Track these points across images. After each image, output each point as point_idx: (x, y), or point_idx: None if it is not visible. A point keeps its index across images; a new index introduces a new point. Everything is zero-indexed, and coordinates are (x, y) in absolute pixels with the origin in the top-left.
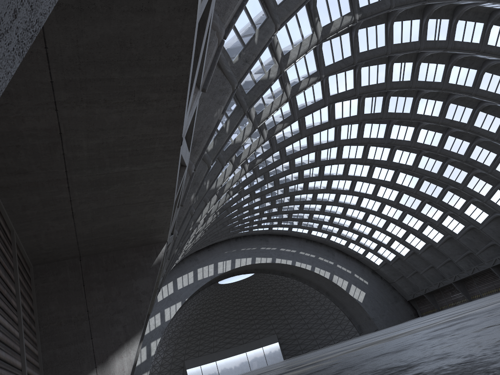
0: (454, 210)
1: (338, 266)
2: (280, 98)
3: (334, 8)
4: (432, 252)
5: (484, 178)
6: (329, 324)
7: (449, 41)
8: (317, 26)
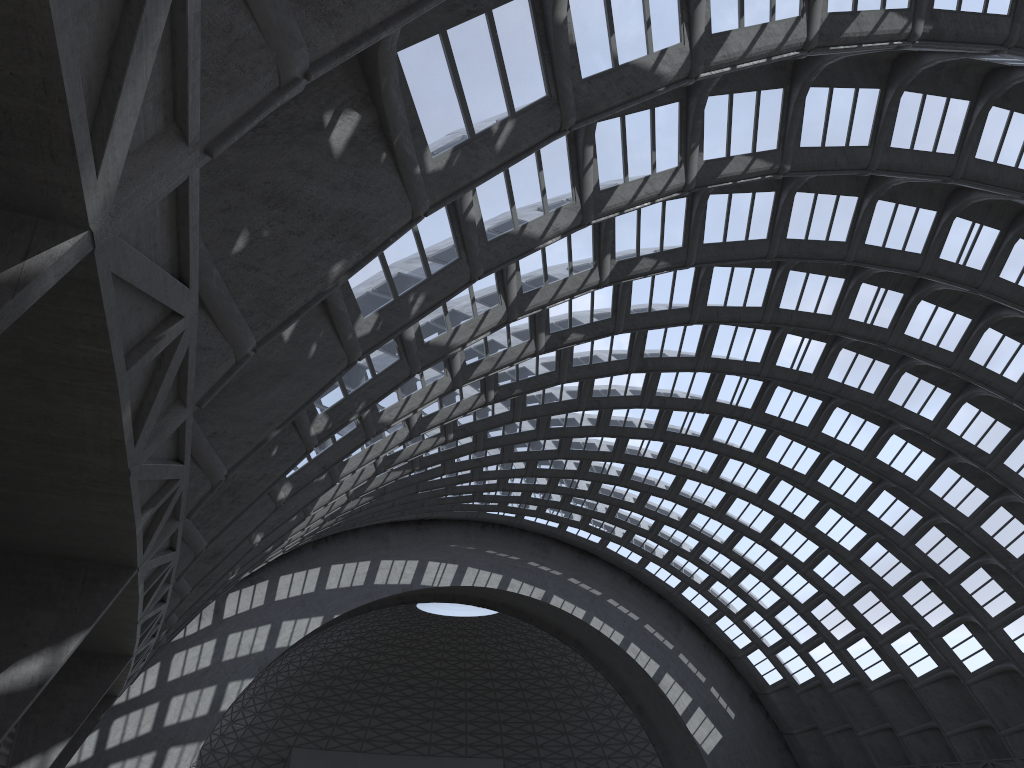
0: (982, 616)
1: (680, 658)
2: (669, 176)
3: None
4: (900, 695)
5: None
6: None
7: None
8: (817, 4)
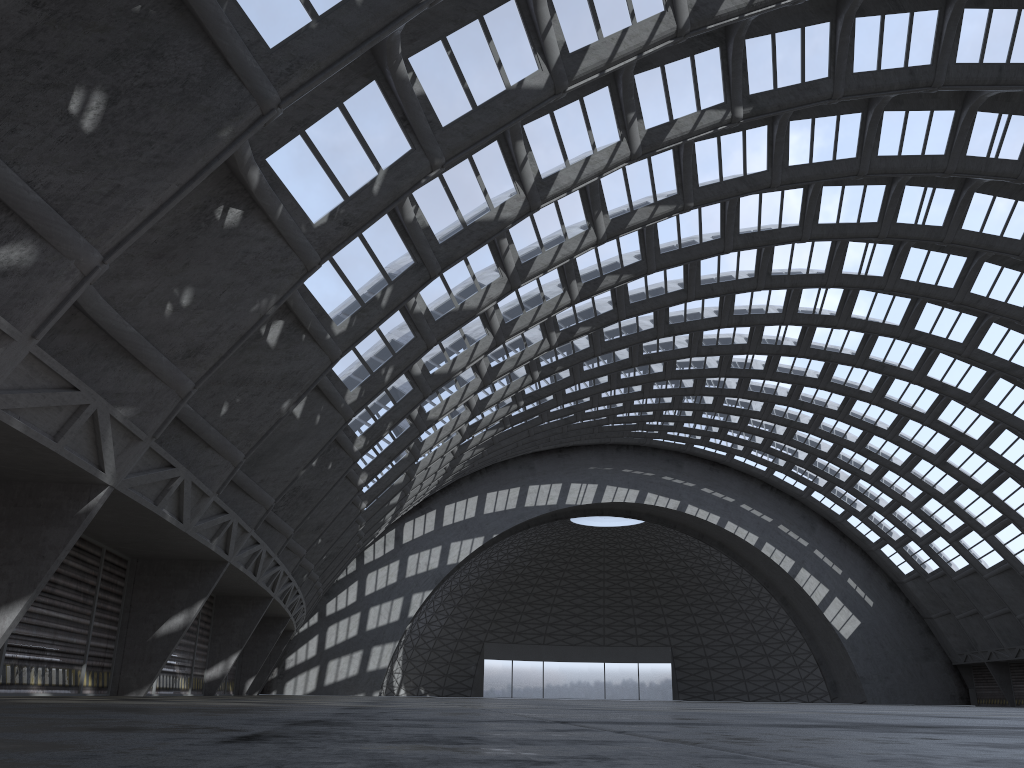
0: None
1: (815, 554)
2: (580, 238)
3: (683, 95)
4: (1016, 581)
5: None
6: (778, 661)
7: None
8: (633, 129)
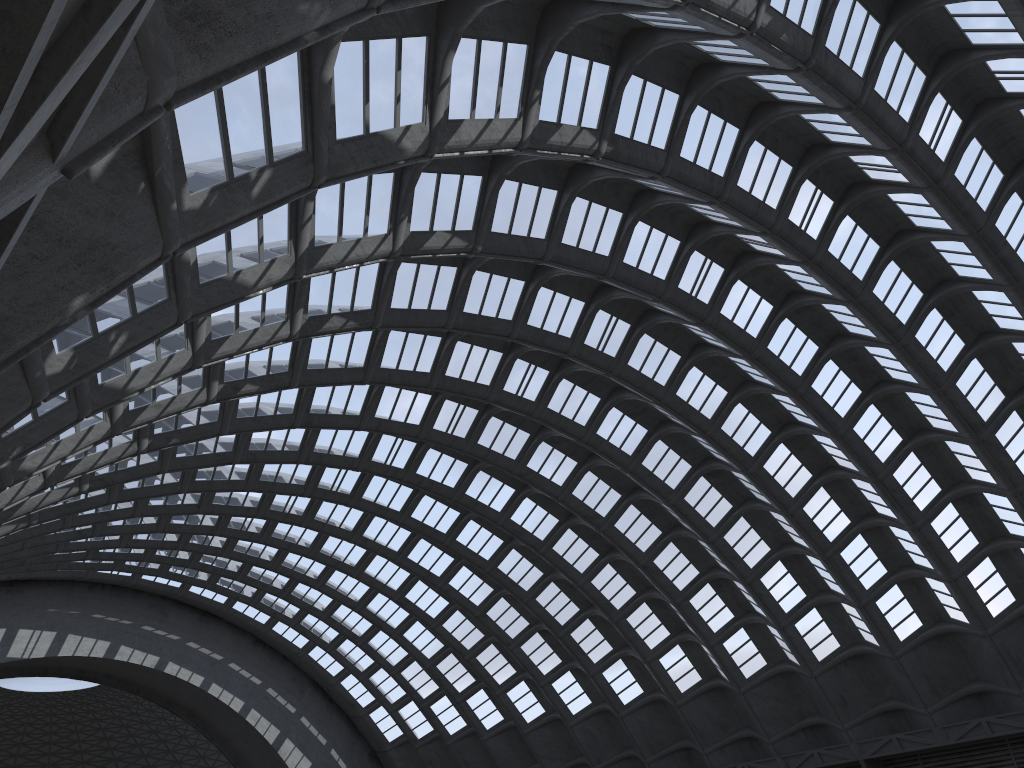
0: (586, 663)
1: (302, 721)
2: (378, 241)
3: (573, 100)
4: (511, 741)
5: (660, 613)
6: None
7: (712, 310)
8: (532, 111)
